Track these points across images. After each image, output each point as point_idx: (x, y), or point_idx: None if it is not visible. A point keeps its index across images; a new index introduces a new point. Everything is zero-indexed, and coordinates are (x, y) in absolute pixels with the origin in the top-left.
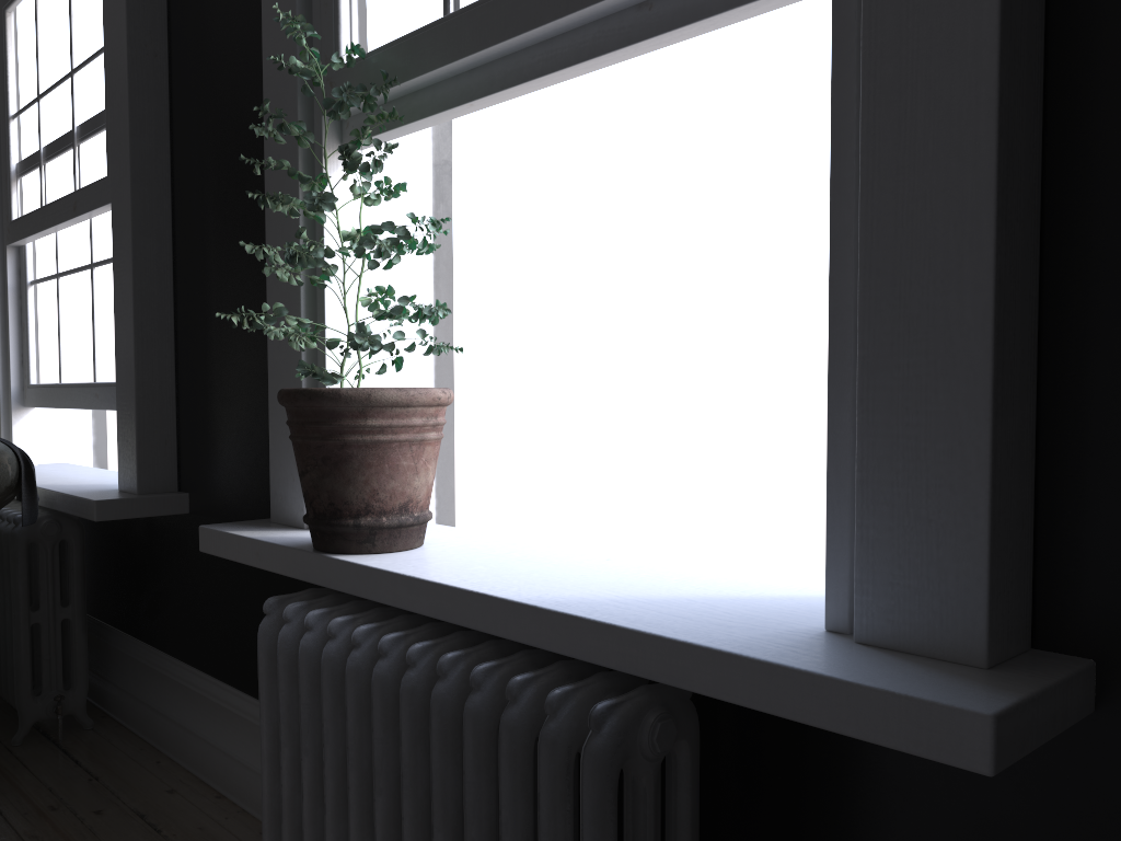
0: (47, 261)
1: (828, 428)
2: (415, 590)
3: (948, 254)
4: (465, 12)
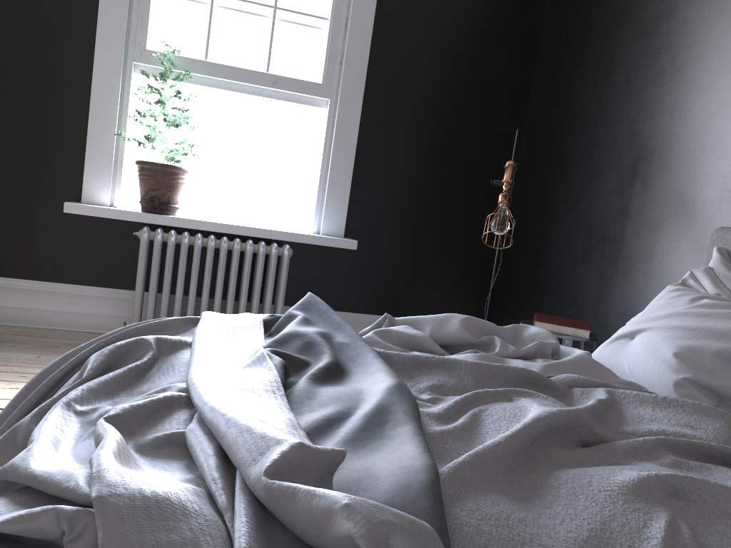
0: None
1: (317, 196)
2: (213, 225)
3: (345, 170)
4: (218, 65)
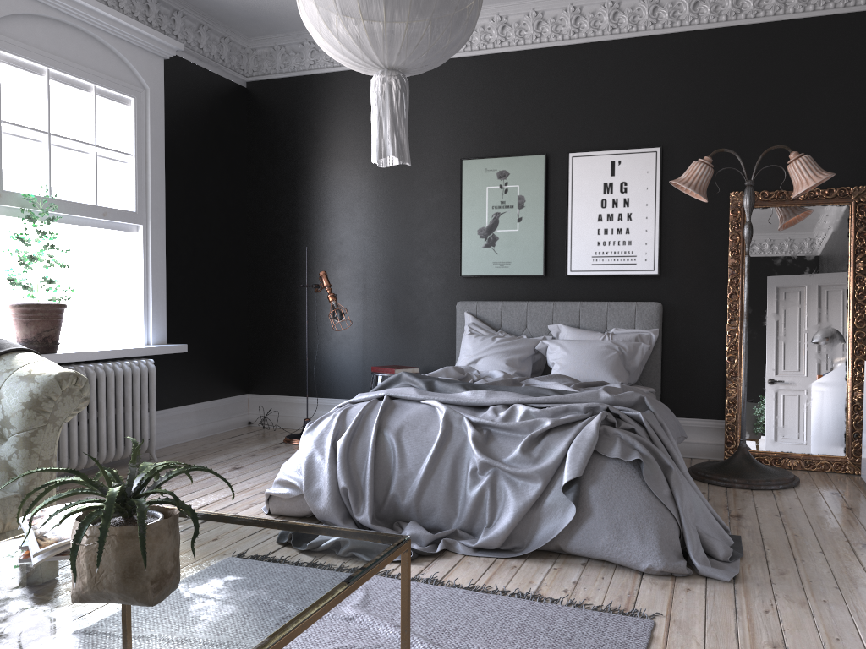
0: None
1: (144, 311)
2: (94, 354)
3: (162, 285)
4: (63, 201)
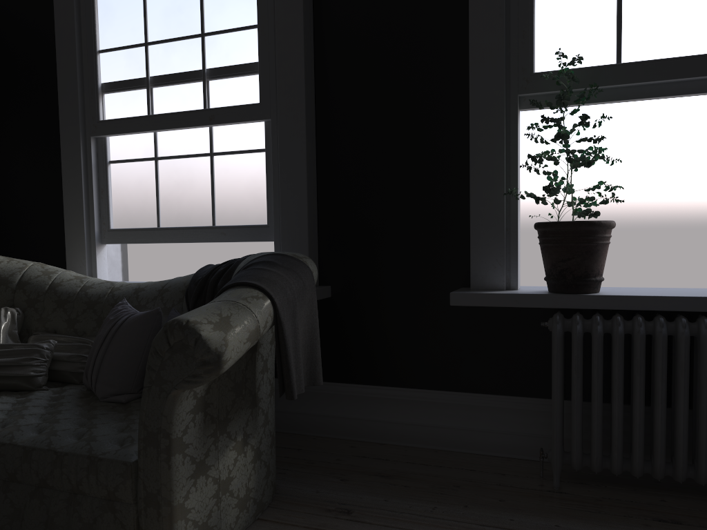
0: (137, 148)
1: None
2: (659, 301)
3: None
4: (639, 64)
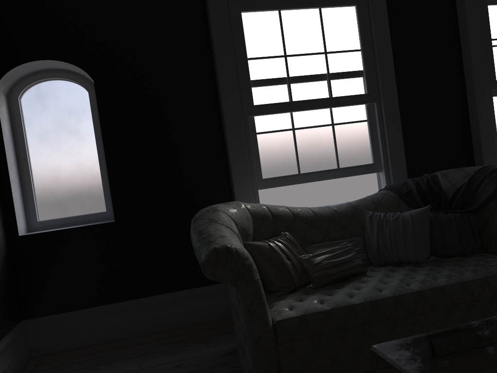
0: (277, 123)
1: None
2: None
3: None
4: None
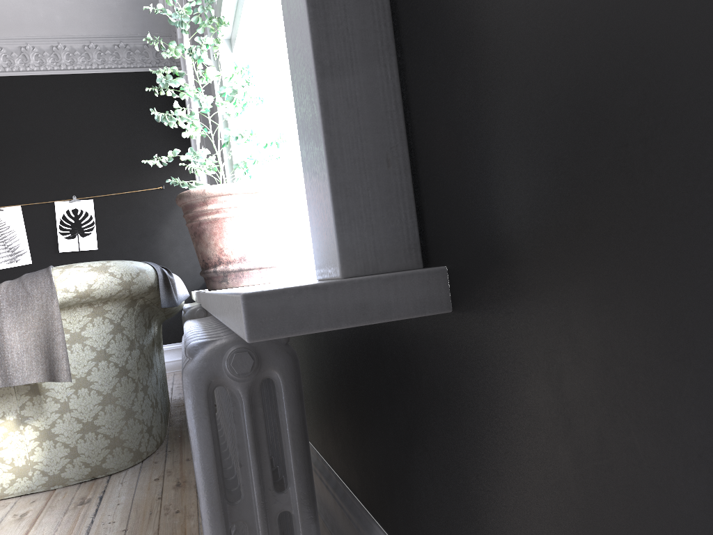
0: None
1: None
2: (209, 300)
3: None
4: None
